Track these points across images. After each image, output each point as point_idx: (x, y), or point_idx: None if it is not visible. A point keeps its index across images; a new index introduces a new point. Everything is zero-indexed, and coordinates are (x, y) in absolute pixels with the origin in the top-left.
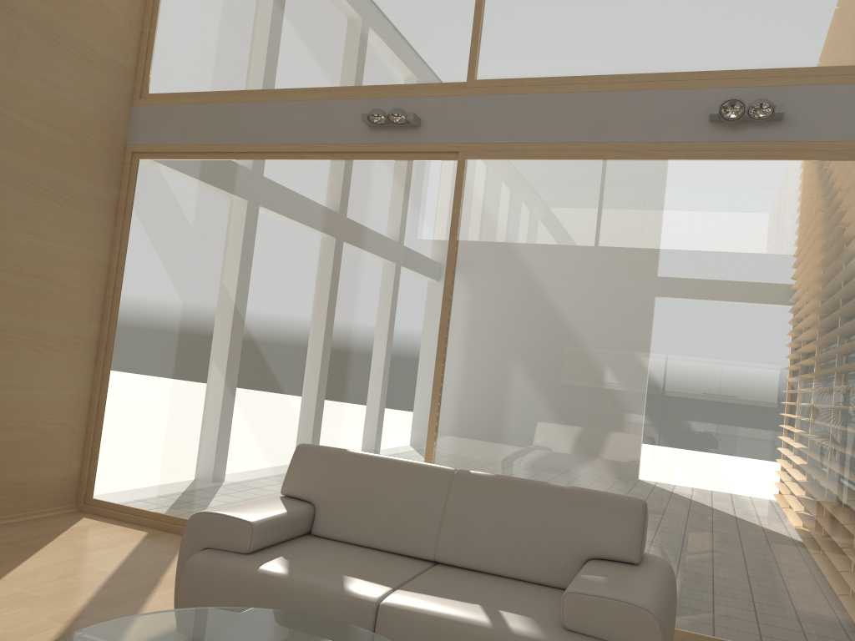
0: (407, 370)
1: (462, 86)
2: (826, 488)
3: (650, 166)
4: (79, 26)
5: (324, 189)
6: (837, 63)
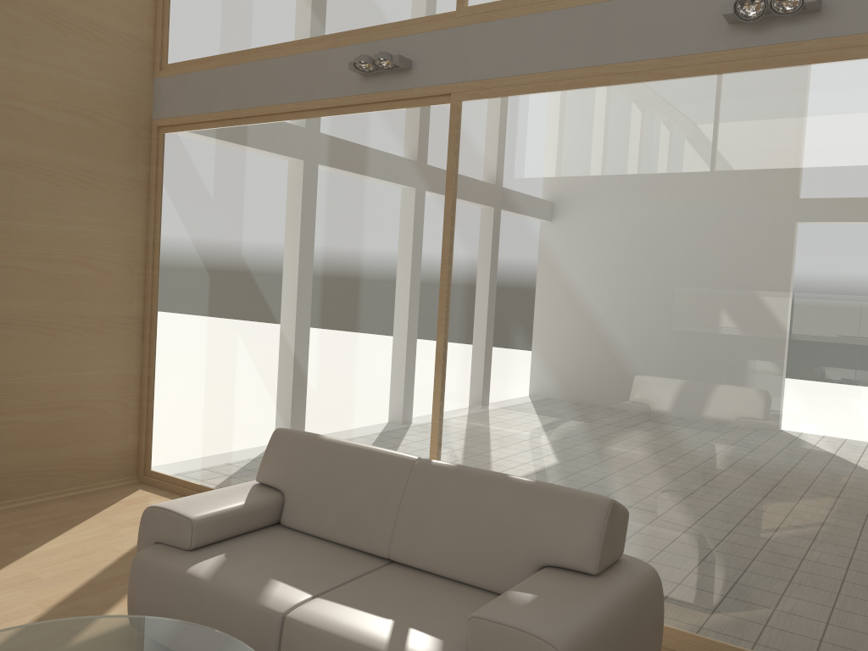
0: (411, 341)
1: (452, 16)
2: None
3: (658, 88)
4: (84, 4)
5: (325, 148)
6: None
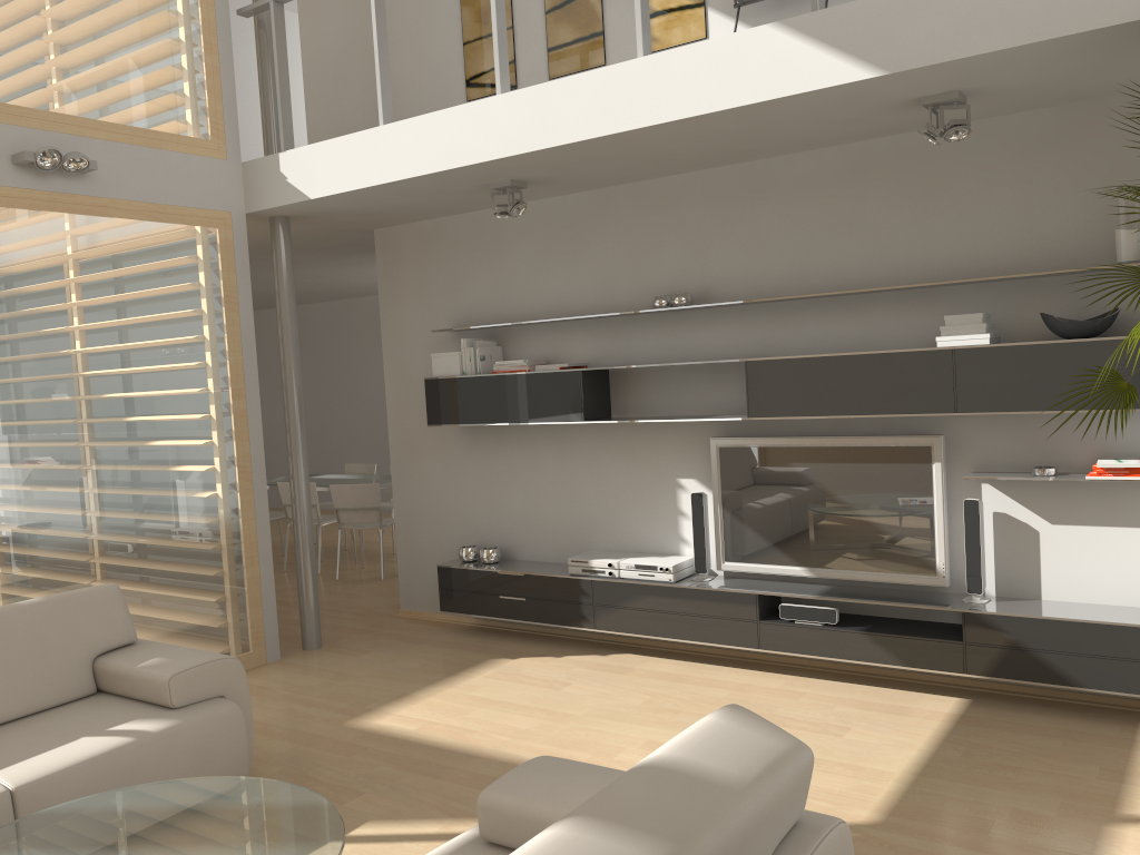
0: None
1: None
2: (174, 525)
3: None
4: None
5: None
6: (123, 121)
